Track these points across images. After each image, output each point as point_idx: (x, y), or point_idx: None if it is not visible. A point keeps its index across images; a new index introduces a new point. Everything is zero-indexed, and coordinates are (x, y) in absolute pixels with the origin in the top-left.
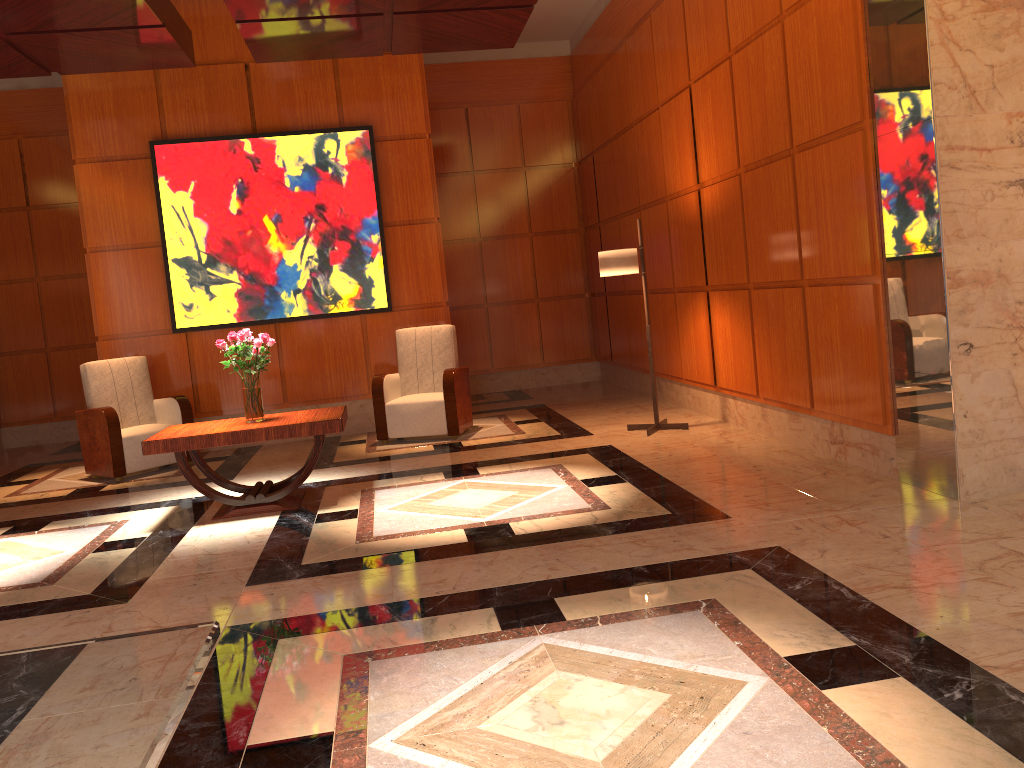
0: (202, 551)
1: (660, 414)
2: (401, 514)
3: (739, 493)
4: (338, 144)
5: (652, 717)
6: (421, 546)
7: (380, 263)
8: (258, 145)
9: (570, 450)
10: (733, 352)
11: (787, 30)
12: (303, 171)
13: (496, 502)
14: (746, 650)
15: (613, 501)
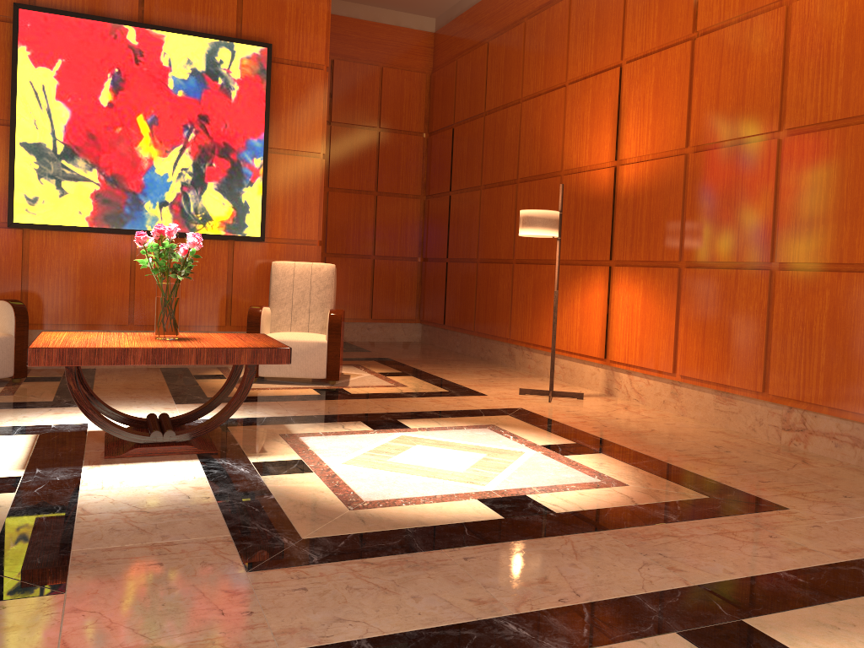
0: (127, 506)
1: (530, 381)
2: (369, 472)
3: (749, 477)
4: (233, 55)
5: None
6: (449, 521)
7: (259, 189)
8: (144, 36)
9: (483, 410)
10: (642, 328)
11: (796, 13)
12: (190, 75)
13: (475, 465)
14: None
15: (618, 476)
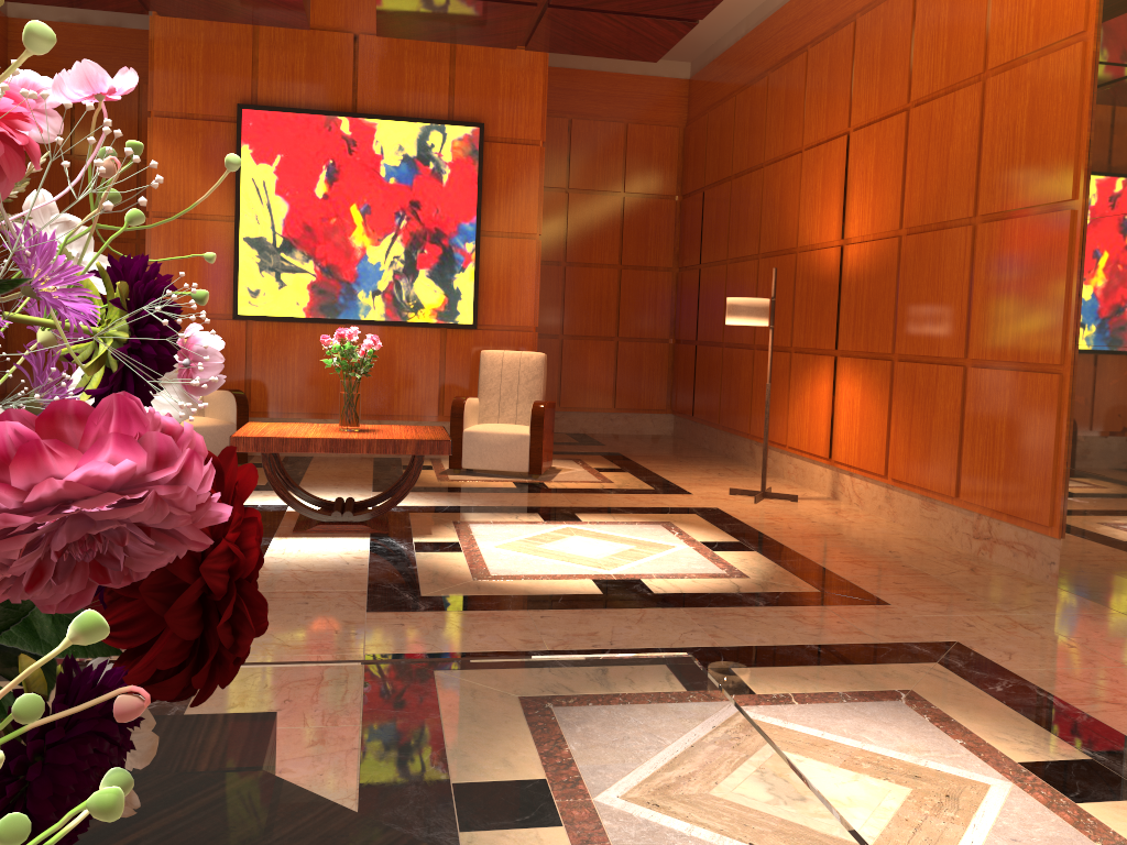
0: (297, 566)
1: (758, 481)
2: (512, 554)
3: (887, 579)
4: (444, 138)
5: (902, 811)
6: (551, 592)
7: (471, 275)
8: (357, 126)
9: (673, 508)
10: (860, 425)
11: (990, 90)
12: (402, 162)
13: (615, 554)
14: (973, 750)
15: (748, 570)
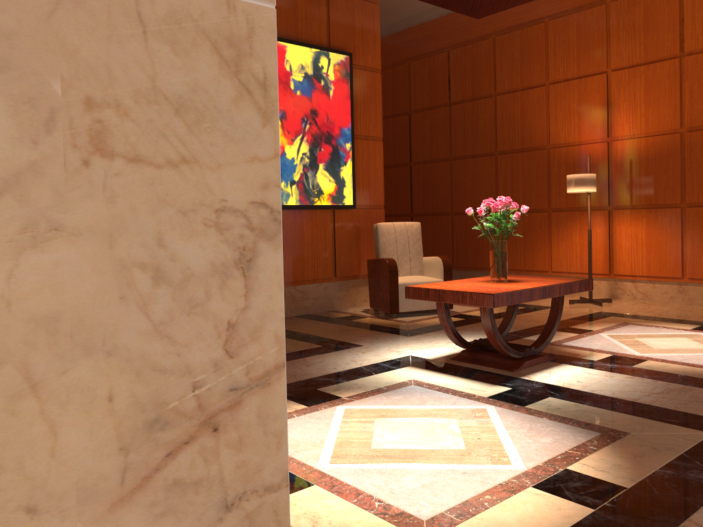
0: (637, 392)
1: None
2: (672, 355)
3: None
4: (329, 62)
5: None
6: None
7: (350, 167)
8: None
9: (587, 315)
10: (647, 250)
11: None
12: (304, 78)
13: None
14: None
15: None
